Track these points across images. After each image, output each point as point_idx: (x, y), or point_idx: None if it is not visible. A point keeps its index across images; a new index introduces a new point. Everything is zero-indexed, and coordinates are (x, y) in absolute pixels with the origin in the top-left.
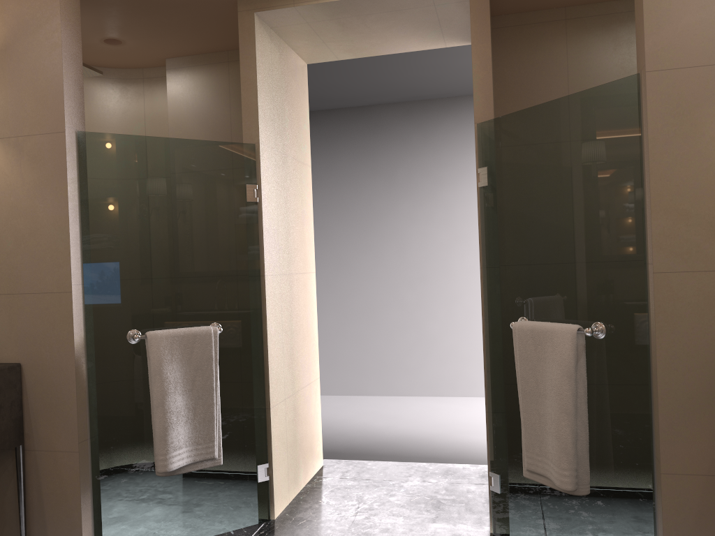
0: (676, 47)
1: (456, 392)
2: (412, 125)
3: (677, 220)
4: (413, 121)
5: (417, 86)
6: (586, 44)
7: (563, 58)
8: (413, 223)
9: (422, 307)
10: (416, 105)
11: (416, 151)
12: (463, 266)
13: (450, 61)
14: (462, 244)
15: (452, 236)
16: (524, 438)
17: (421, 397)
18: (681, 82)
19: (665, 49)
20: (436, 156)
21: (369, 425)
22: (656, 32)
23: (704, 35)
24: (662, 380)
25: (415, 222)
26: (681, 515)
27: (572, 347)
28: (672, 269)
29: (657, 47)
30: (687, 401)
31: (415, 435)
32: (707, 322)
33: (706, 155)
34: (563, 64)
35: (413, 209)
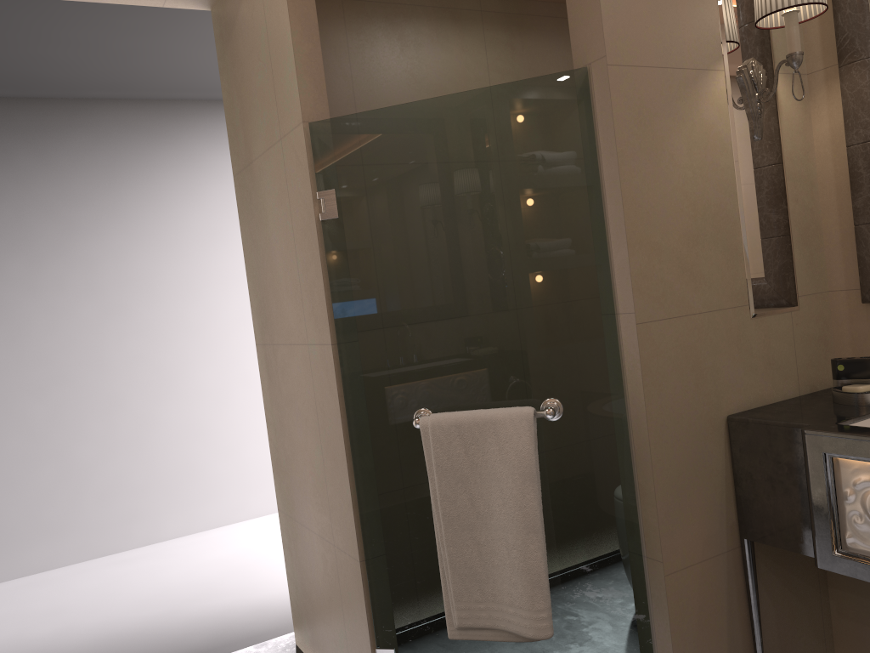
0: (632, 40)
1: (133, 542)
2: (15, 136)
3: (651, 256)
4: (16, 130)
5: (35, 72)
6: (369, 37)
7: (344, 52)
8: (34, 293)
9: (62, 424)
10: (20, 105)
11: (27, 179)
12: (124, 354)
13: (110, 39)
14: (120, 320)
15: (103, 309)
16: (451, 584)
17: (76, 565)
18: (640, 84)
19: (622, 40)
20: (64, 188)
21: (25, 639)
22: (612, 16)
23: (654, 30)
24: (655, 458)
25: (37, 291)
26: (686, 619)
27: (532, 438)
28: (652, 318)
29: (615, 35)
30: (679, 478)
31: (122, 629)
32: (686, 377)
33: (668, 176)
34: (345, 59)
35: (30, 271)
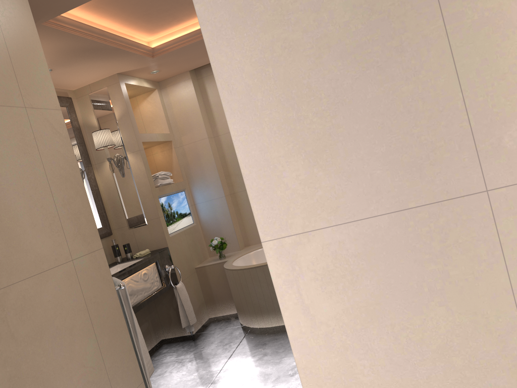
0: None
1: None
2: None
3: None
4: None
5: None
6: None
7: None
8: None
9: None
10: None
11: None
12: None
13: None
14: None
15: None
16: (146, 365)
17: None
18: None
19: None
20: None
21: None
22: None
23: None
24: None
25: None
26: None
27: None
28: None
29: None
30: None
31: None
32: None
33: None
34: None
35: None
